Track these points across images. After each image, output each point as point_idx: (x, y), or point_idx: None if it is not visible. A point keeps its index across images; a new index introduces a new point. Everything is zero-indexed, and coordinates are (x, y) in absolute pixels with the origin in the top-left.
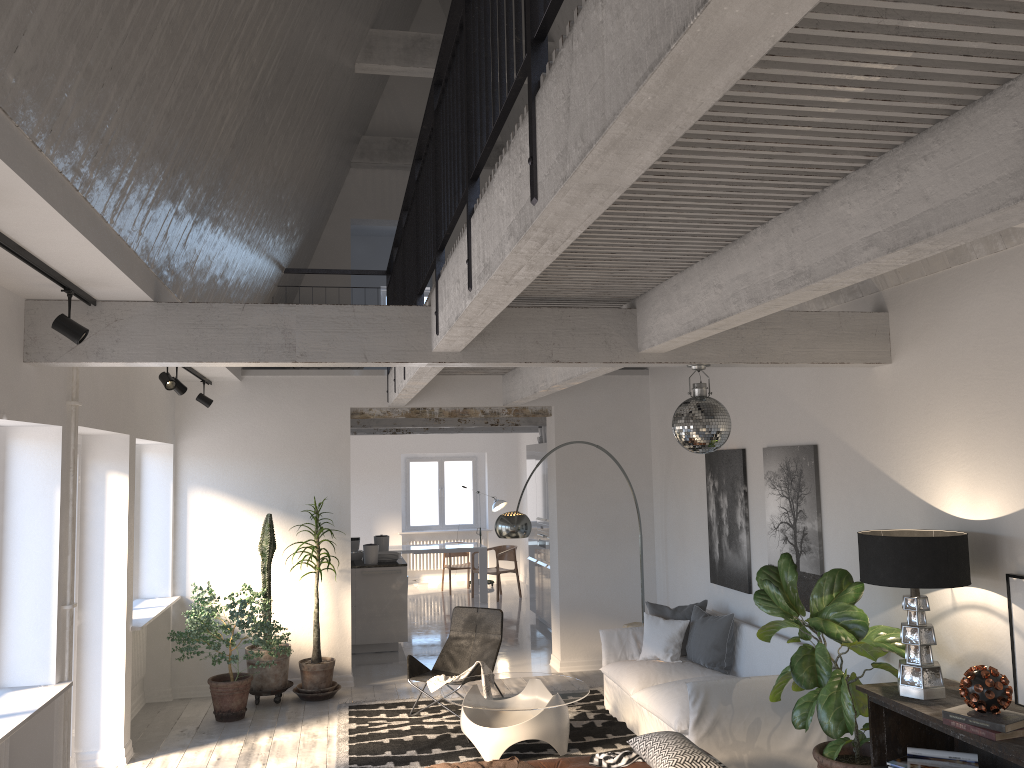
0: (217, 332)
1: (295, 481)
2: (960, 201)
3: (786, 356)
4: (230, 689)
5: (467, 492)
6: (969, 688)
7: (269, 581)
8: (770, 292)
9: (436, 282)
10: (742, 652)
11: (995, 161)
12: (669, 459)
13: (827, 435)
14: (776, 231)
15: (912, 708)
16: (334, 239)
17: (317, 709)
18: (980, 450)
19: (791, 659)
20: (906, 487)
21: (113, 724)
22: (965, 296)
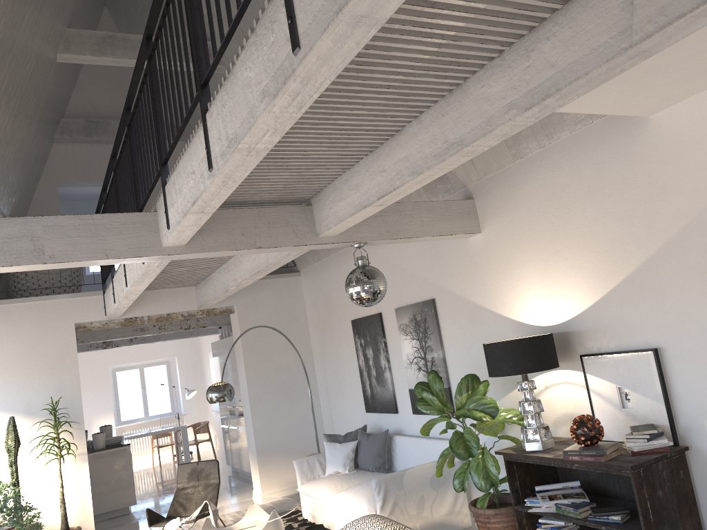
0: None
1: (32, 388)
2: (581, 61)
3: (416, 232)
4: None
5: (164, 388)
6: (578, 431)
7: (17, 472)
8: (429, 163)
9: (163, 188)
10: (397, 455)
11: (605, 27)
12: (324, 332)
13: (441, 290)
14: (429, 119)
15: (539, 456)
16: (45, 198)
17: None
18: (550, 278)
19: (449, 442)
20: (502, 313)
21: None
22: (526, 179)
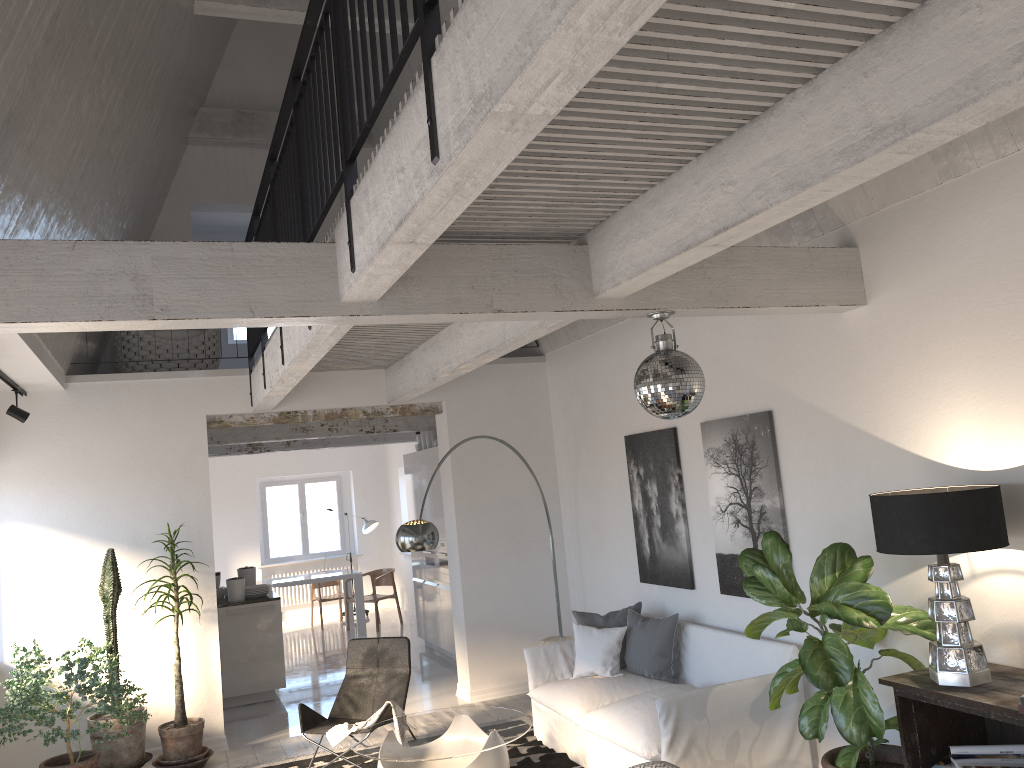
0: (36, 280)
1: (141, 507)
2: None
3: (758, 299)
4: None
5: (332, 515)
6: None
7: (115, 632)
8: (827, 167)
9: (348, 202)
10: (690, 656)
11: None
12: (578, 451)
13: (784, 398)
14: (833, 84)
15: (967, 699)
16: (172, 227)
17: None
18: (997, 388)
19: (800, 656)
20: (896, 444)
21: None
22: (964, 214)
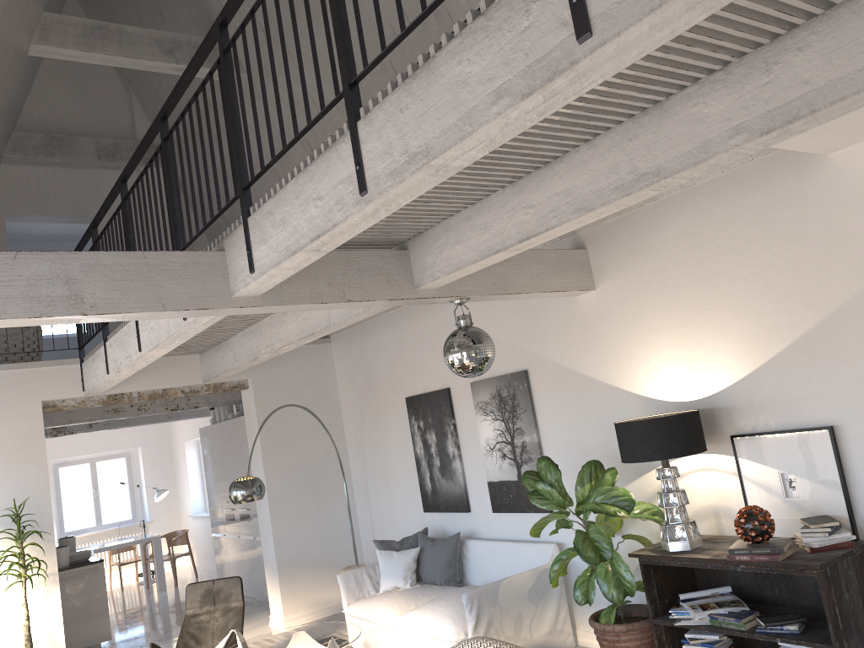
0: None
1: None
2: (849, 77)
3: (526, 287)
4: None
5: (123, 489)
6: (746, 525)
7: None
8: (605, 198)
9: (246, 219)
10: (471, 564)
11: None
12: (363, 413)
13: (537, 360)
14: (607, 144)
15: (692, 557)
16: None
17: None
18: (690, 344)
19: (574, 544)
20: (622, 387)
21: None
22: (660, 226)
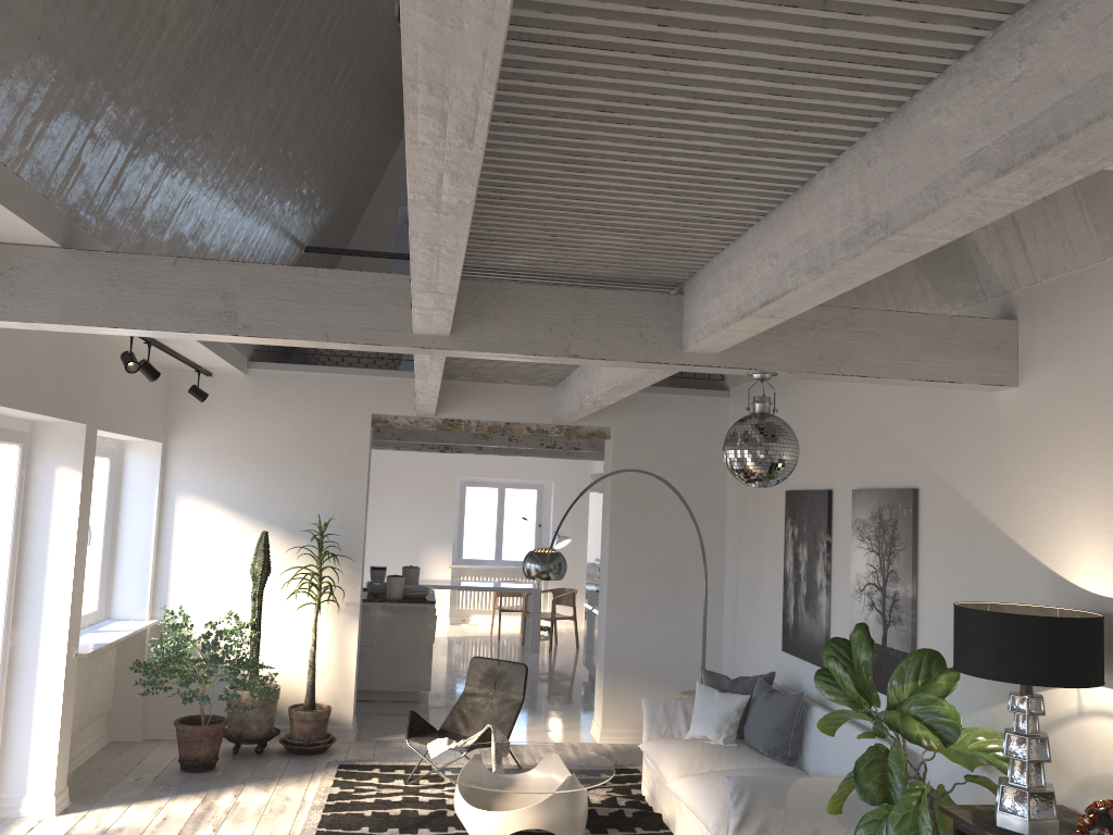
0: (139, 291)
1: (301, 495)
2: None
3: (878, 368)
4: (198, 734)
5: (529, 525)
6: (1091, 831)
7: (260, 610)
8: (835, 256)
9: None
10: (811, 740)
11: None
12: (746, 499)
13: (931, 477)
14: (848, 168)
15: None
16: (377, 221)
17: (302, 765)
18: None
19: (856, 763)
20: (1027, 549)
21: (43, 767)
22: None
